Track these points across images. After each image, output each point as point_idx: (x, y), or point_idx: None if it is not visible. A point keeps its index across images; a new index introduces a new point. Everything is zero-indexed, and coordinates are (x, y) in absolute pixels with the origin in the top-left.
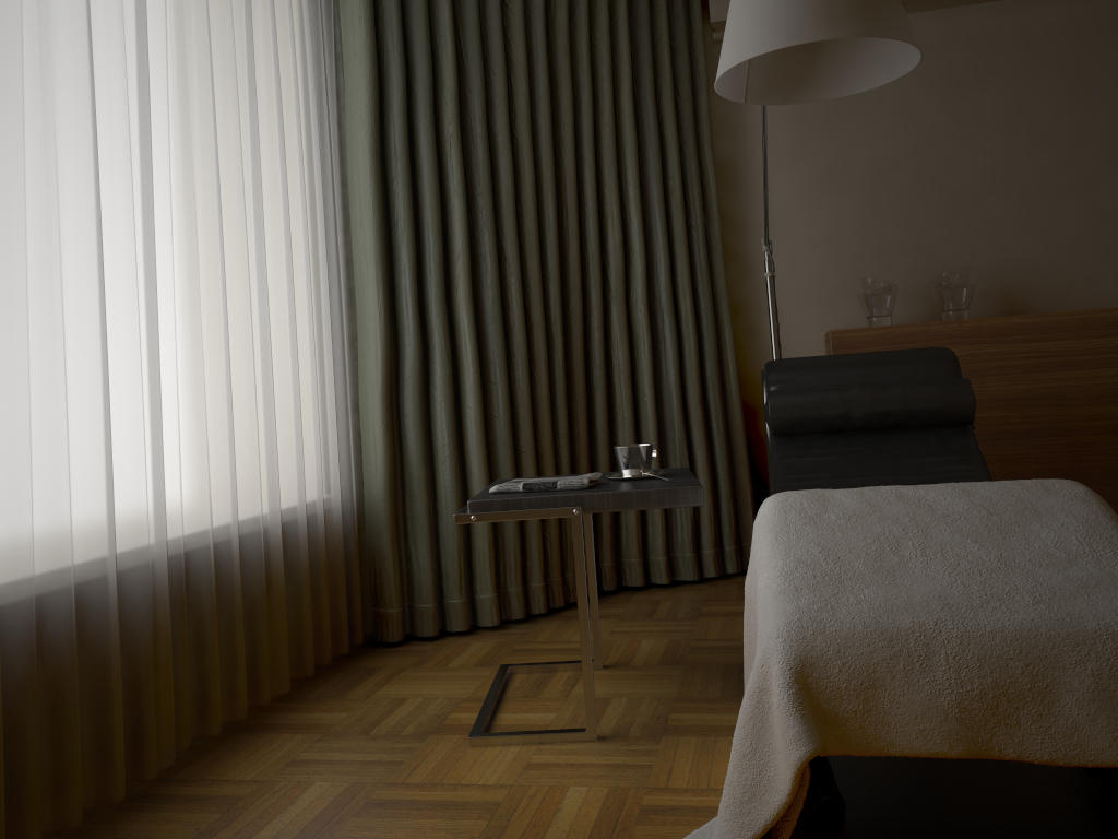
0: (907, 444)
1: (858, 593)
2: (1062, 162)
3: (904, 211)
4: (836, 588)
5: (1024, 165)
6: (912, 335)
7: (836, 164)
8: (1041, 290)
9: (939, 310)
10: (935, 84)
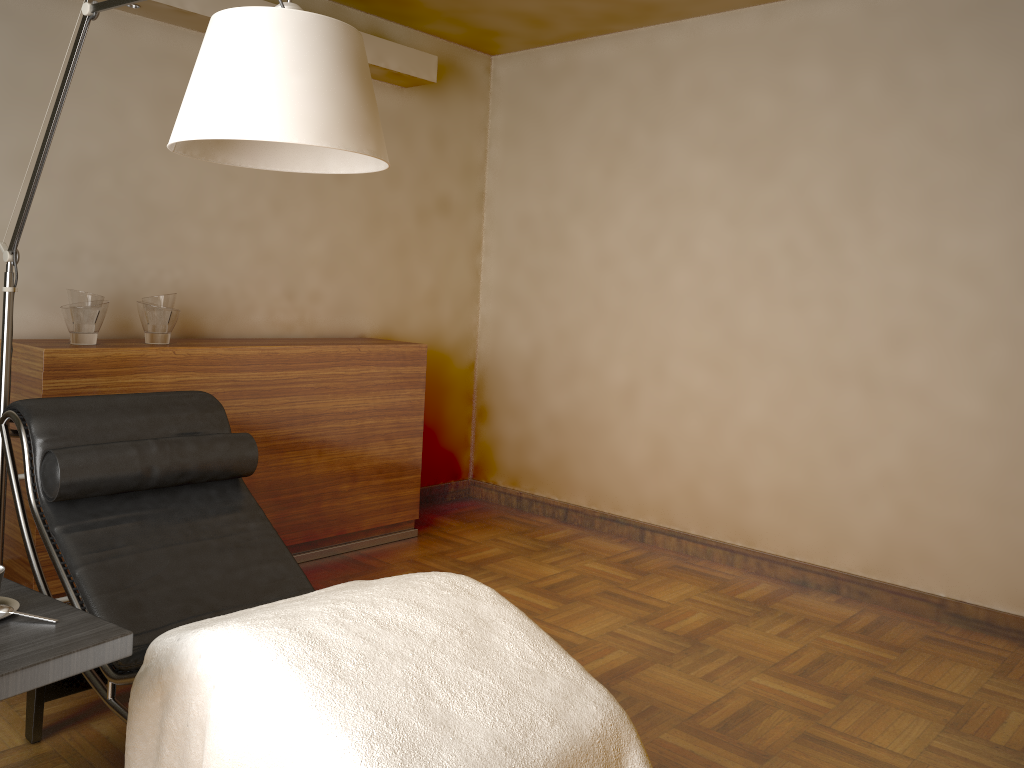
0: (195, 501)
1: (441, 760)
2: (243, 200)
3: (103, 216)
4: (421, 759)
5: (214, 196)
6: (129, 360)
7: (38, 148)
8: (212, 312)
9: (123, 322)
10: (150, 95)
